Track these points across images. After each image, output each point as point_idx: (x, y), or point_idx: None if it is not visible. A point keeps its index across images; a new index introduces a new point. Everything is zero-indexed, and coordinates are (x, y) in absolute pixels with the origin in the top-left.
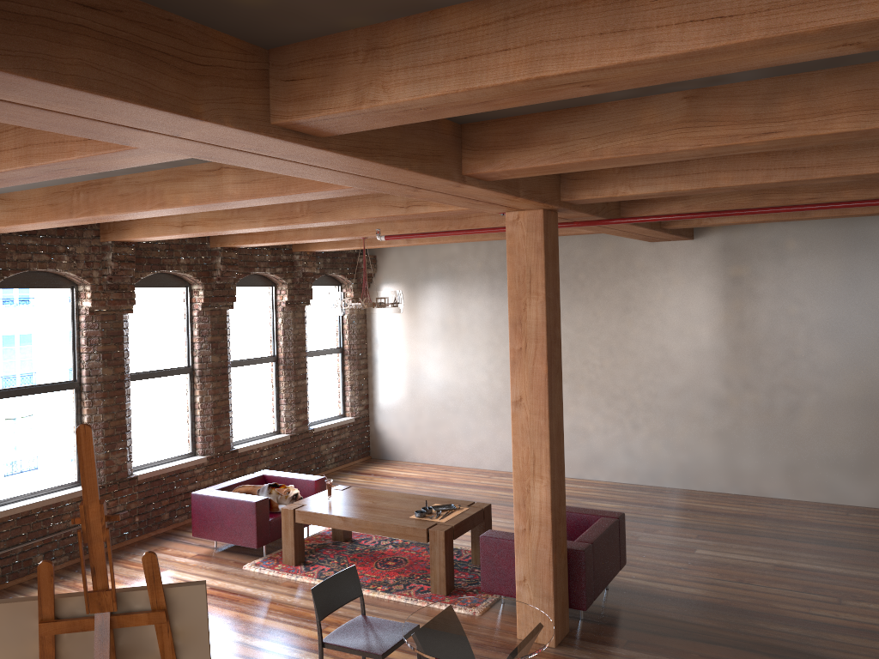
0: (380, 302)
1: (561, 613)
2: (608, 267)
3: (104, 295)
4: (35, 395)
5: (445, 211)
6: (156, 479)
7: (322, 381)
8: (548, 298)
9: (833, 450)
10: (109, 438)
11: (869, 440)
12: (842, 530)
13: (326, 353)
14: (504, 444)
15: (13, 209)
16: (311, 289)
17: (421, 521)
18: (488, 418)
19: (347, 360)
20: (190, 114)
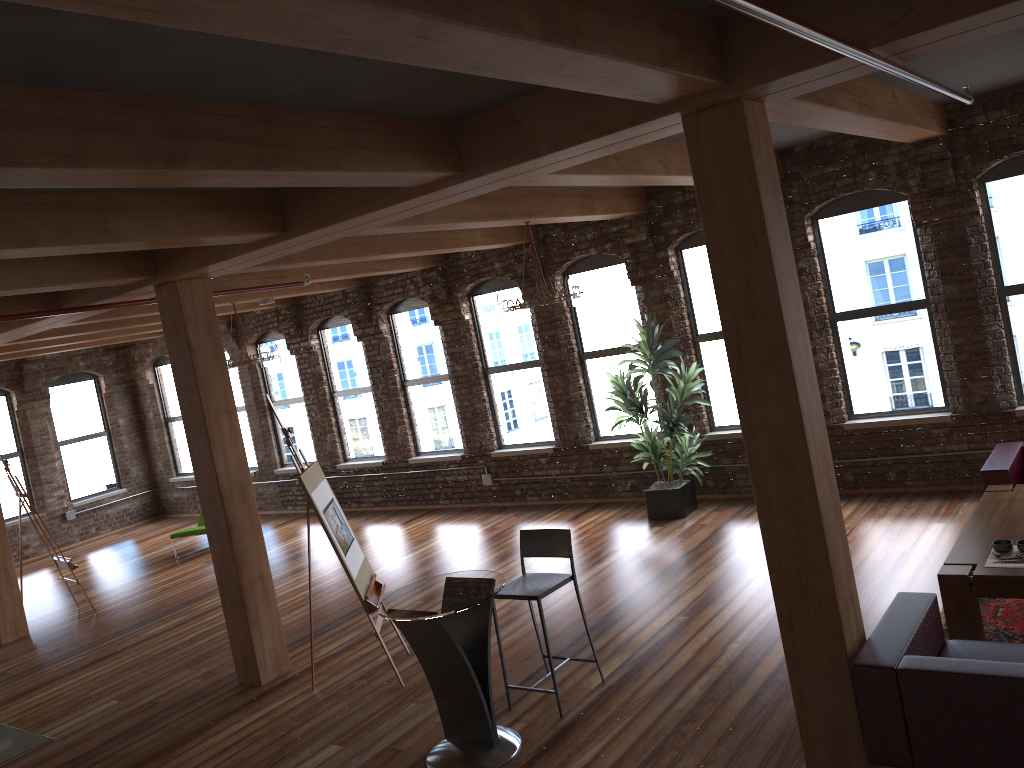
0: None
1: (828, 736)
2: None
3: (926, 204)
4: (880, 316)
5: None
6: None
7: None
8: (715, 251)
9: None
10: (962, 364)
11: None
12: None
13: None
14: None
15: None
16: None
17: (980, 555)
18: None
19: None
20: (226, 258)
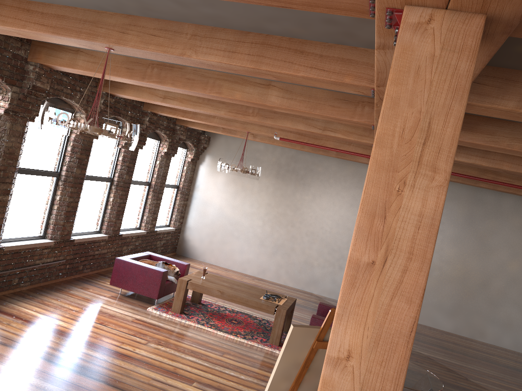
0: (254, 172)
1: None
2: (347, 180)
3: None
4: (36, 176)
5: (346, 138)
6: (82, 243)
7: (165, 203)
8: None
9: (440, 301)
10: (68, 212)
11: (458, 299)
12: (445, 342)
13: (171, 187)
14: (262, 263)
15: (93, 62)
16: (177, 148)
17: (268, 302)
18: (257, 246)
19: (179, 194)
20: None
